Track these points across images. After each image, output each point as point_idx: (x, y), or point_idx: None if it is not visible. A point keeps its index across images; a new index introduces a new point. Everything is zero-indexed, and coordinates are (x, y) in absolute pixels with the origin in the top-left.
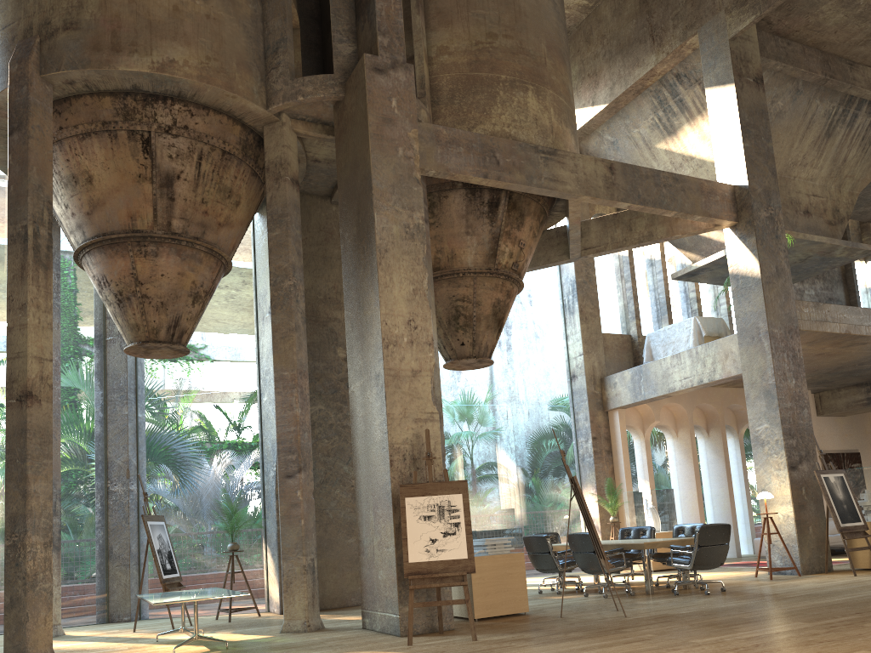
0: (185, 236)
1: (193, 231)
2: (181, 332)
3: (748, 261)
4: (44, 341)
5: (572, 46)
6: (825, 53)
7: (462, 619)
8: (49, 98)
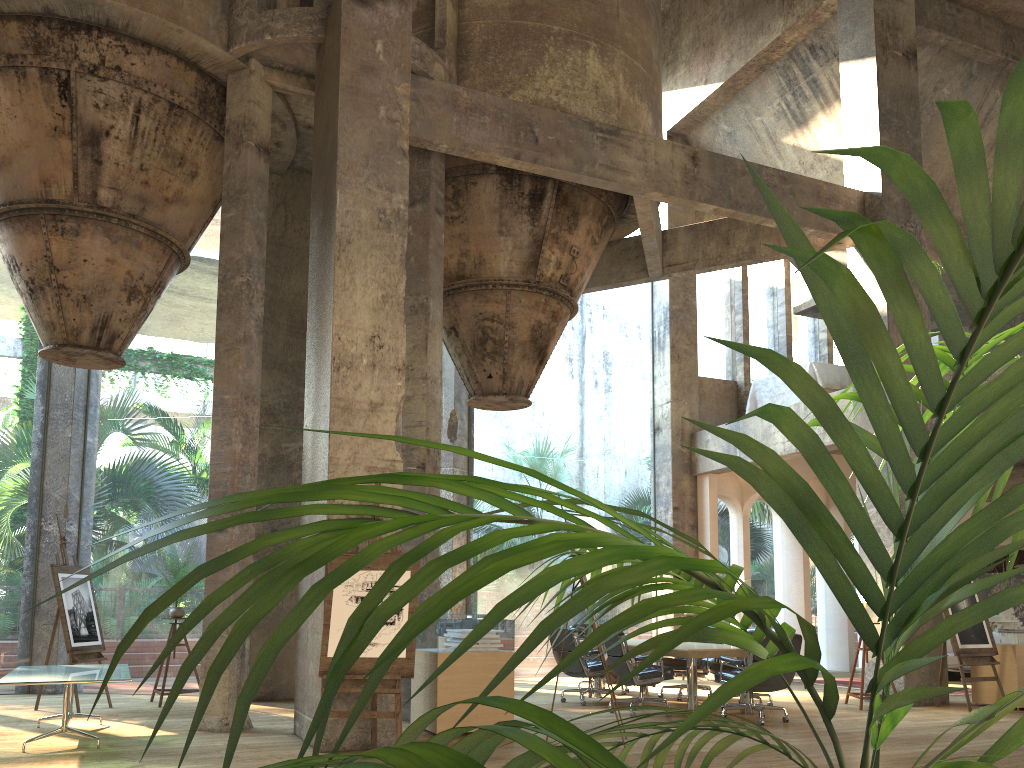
0: (117, 212)
1: (128, 206)
2: (112, 335)
3: (873, 292)
4: None
5: (688, 7)
6: (1009, 27)
7: (426, 732)
8: None
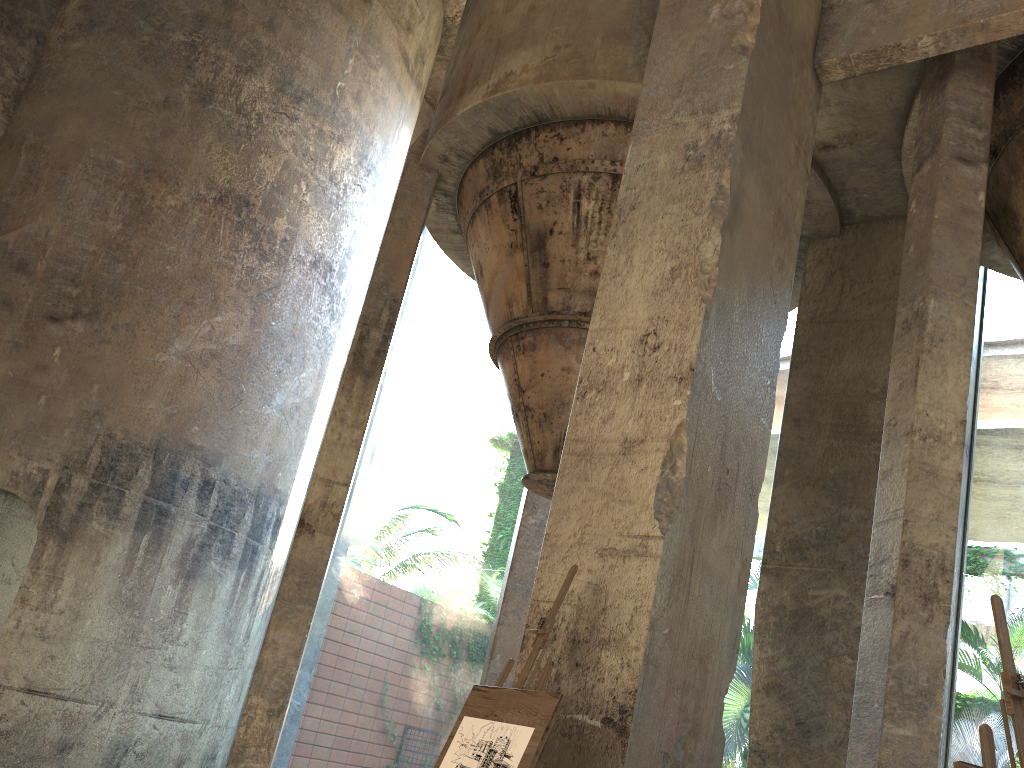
0: (566, 313)
1: (578, 304)
2: None
3: None
4: (341, 461)
5: None
6: None
7: None
8: (427, 185)
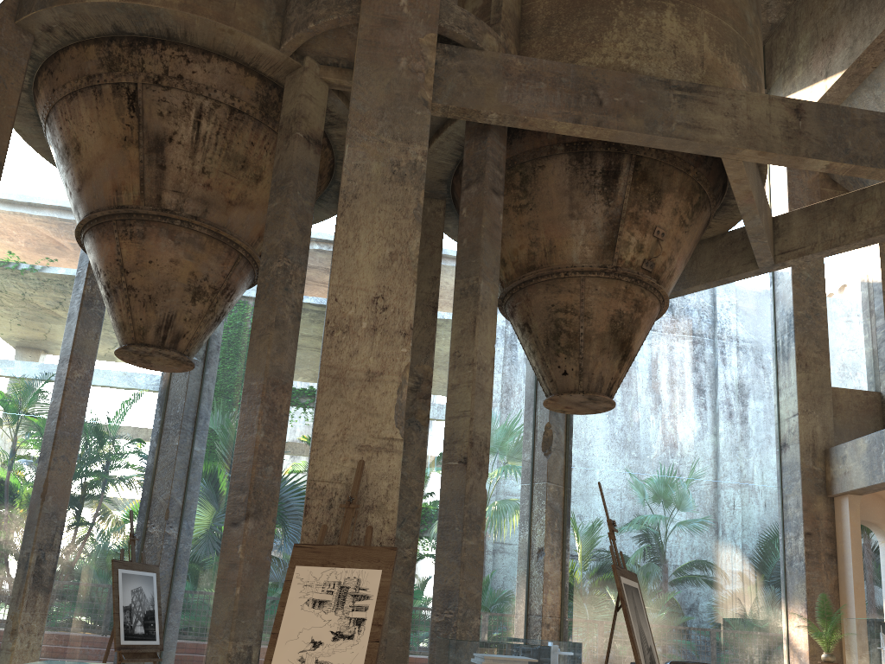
0: (179, 214)
1: (190, 208)
2: (176, 335)
3: None
4: None
5: (804, 9)
6: None
7: None
8: (25, 48)
